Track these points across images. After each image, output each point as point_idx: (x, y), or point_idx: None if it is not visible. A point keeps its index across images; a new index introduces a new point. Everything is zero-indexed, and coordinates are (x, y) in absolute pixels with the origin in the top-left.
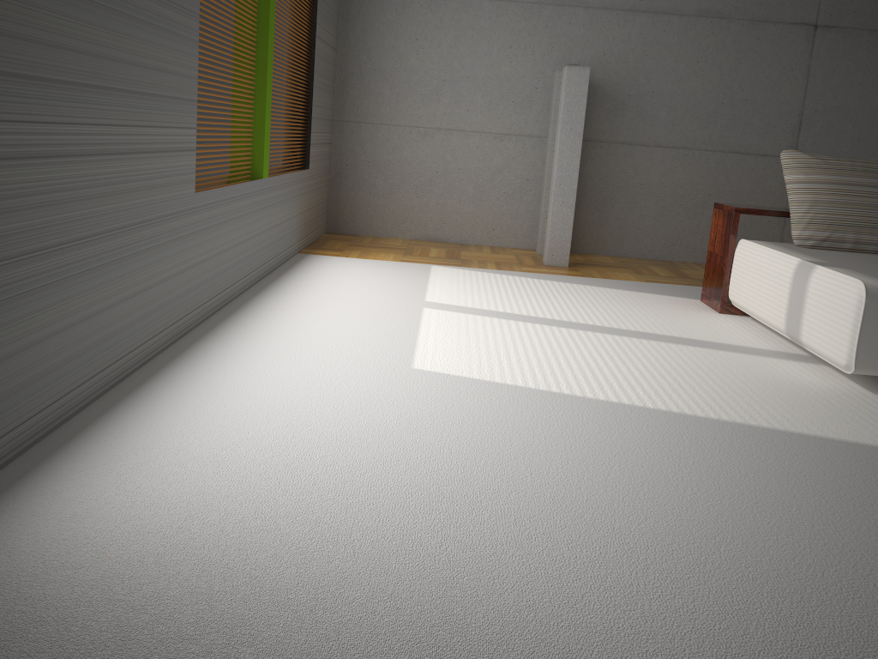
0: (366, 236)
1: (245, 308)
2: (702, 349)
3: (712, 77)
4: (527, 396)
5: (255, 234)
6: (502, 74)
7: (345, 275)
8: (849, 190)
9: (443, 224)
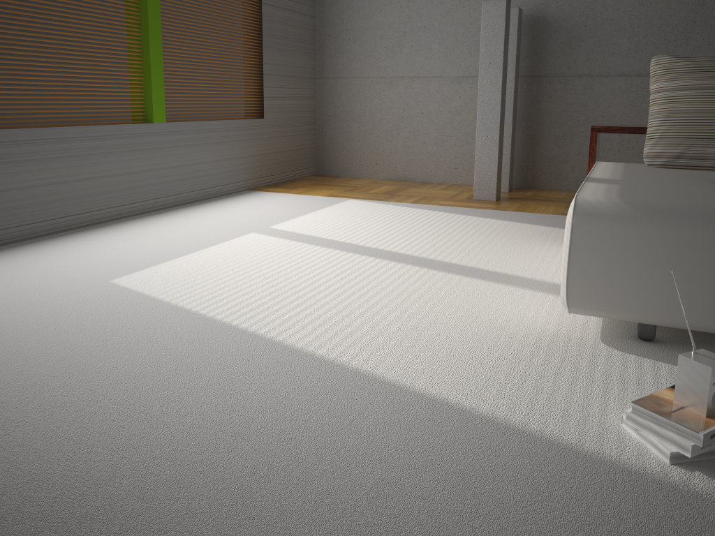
0: (345, 177)
1: (94, 229)
2: (469, 279)
3: None
4: (152, 313)
5: (142, 170)
6: (456, 19)
7: (245, 207)
8: None
9: (410, 164)
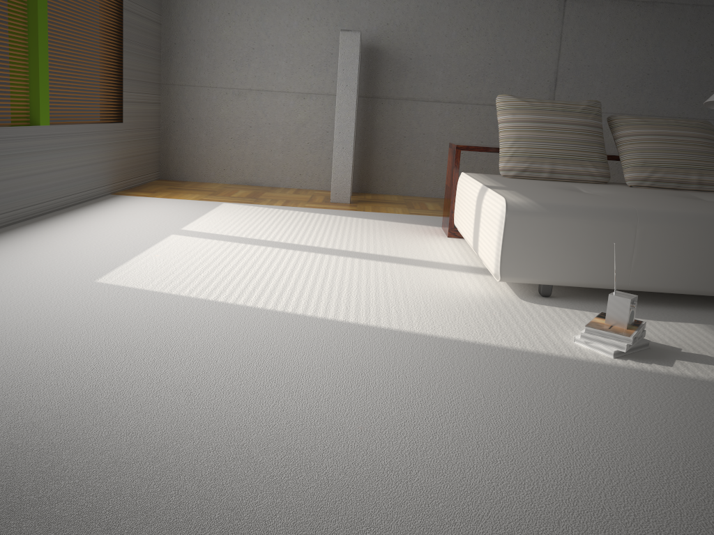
0: (192, 182)
1: None
2: (397, 265)
3: (479, 42)
4: (177, 304)
5: (30, 174)
6: (302, 42)
7: (131, 210)
8: (547, 127)
9: (258, 170)
